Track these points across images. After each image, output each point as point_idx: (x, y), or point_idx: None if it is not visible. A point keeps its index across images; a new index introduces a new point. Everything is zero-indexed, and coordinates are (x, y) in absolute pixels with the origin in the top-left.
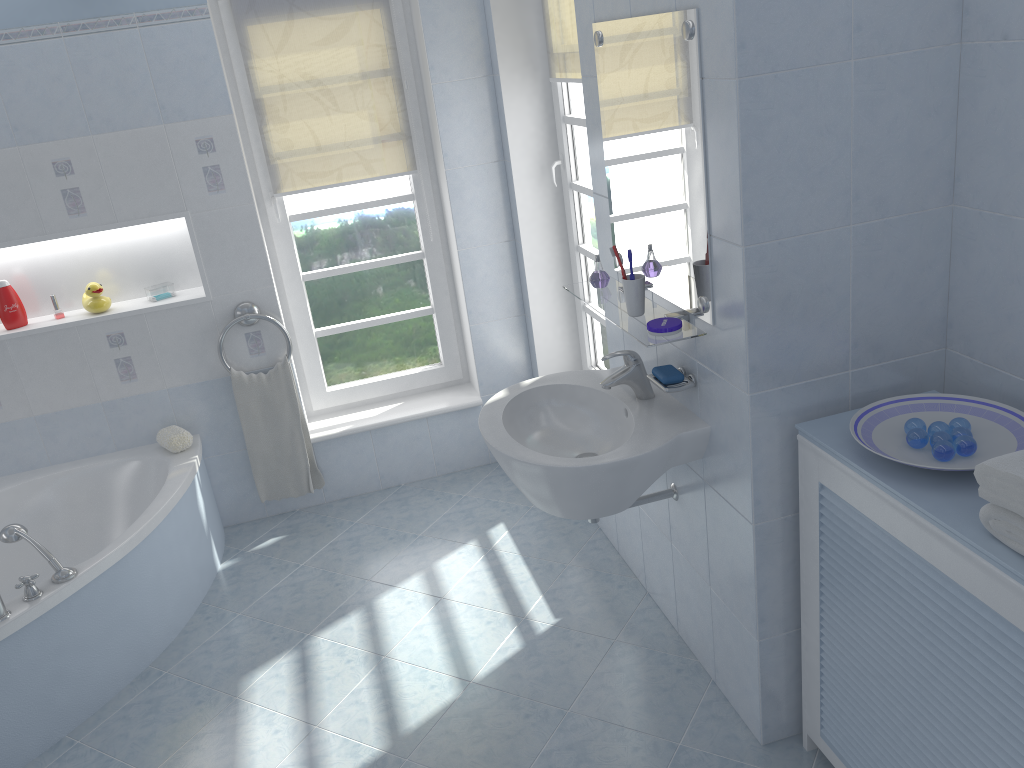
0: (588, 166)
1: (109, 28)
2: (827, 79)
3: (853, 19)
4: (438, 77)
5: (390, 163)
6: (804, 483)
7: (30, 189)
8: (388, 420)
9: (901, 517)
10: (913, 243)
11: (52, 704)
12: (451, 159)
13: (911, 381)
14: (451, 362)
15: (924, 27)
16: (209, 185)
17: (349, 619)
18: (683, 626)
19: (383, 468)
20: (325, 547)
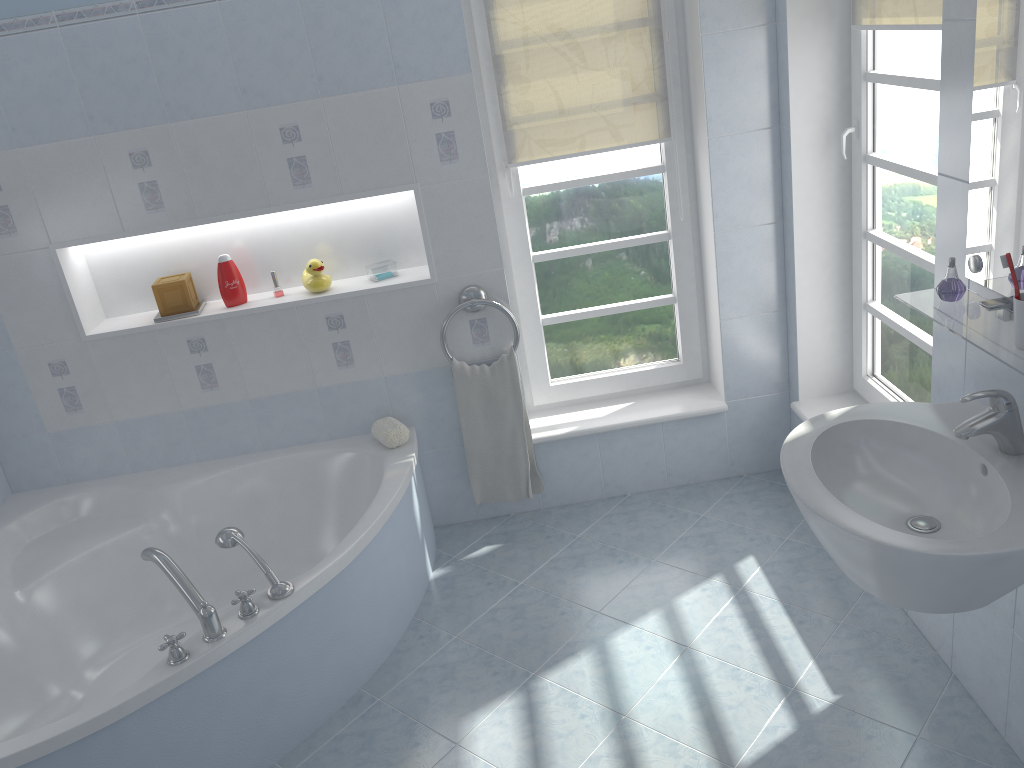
0: (898, 135)
1: None
2: None
3: None
4: (709, 26)
5: (640, 129)
6: None
7: (256, 157)
8: (619, 423)
9: None
10: None
11: (263, 730)
12: (716, 125)
13: None
14: (691, 359)
15: None
16: (441, 154)
17: (579, 660)
18: (1017, 735)
19: (608, 475)
20: (545, 564)
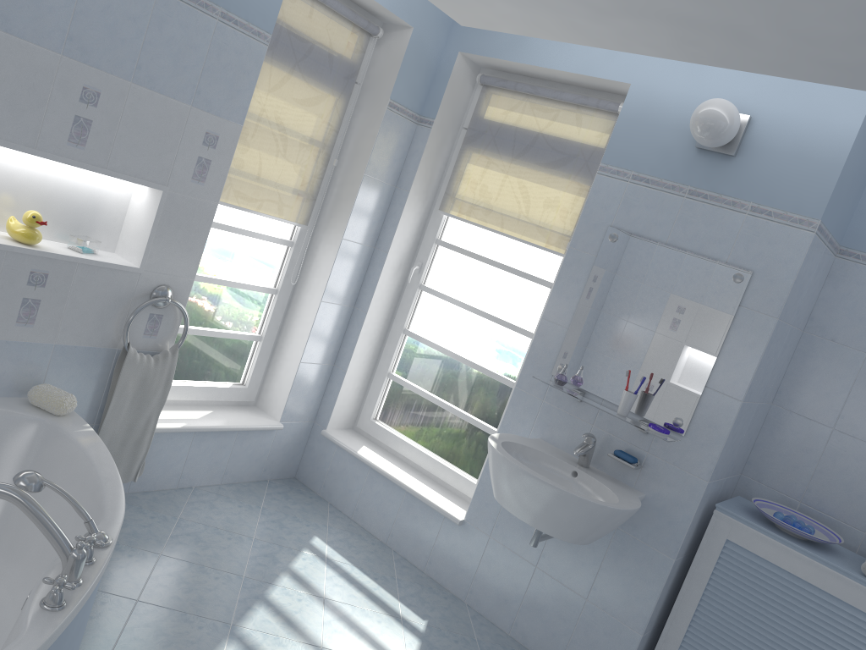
0: (458, 282)
1: (197, 6)
2: (785, 331)
3: (799, 307)
4: (370, 172)
5: (295, 212)
6: (709, 538)
7: (48, 99)
8: (216, 426)
9: (804, 564)
10: (760, 418)
11: None
12: (349, 232)
13: (730, 488)
14: (253, 385)
15: (803, 320)
16: (195, 173)
17: (258, 612)
18: (521, 629)
19: (187, 469)
20: (169, 539)
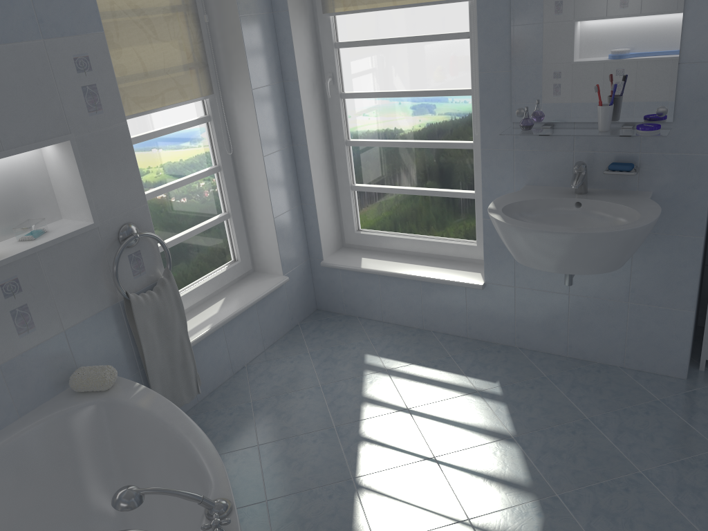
0: (375, 75)
1: None
2: None
3: None
4: (243, 10)
5: (196, 88)
6: None
7: None
8: (237, 310)
9: None
10: None
11: None
12: (255, 80)
13: None
14: (244, 257)
15: None
16: (88, 105)
17: (366, 453)
18: (577, 348)
19: (233, 355)
20: (256, 426)
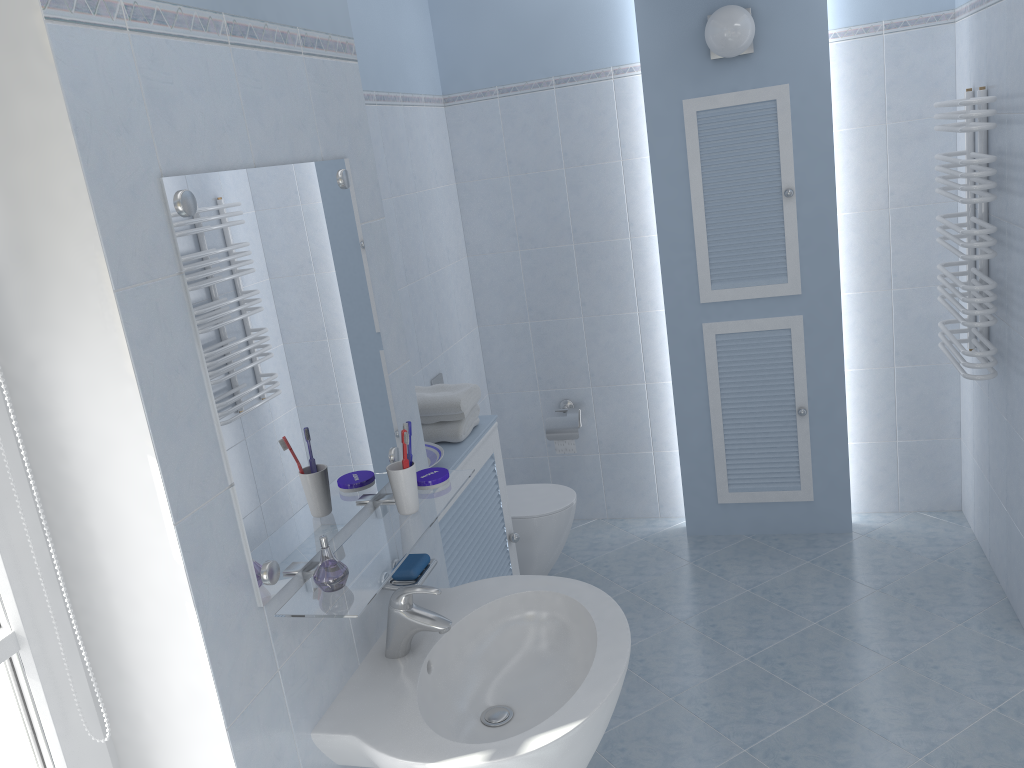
0: None
1: None
2: None
3: None
4: None
5: None
6: None
7: None
8: None
9: None
10: None
11: None
12: None
13: None
14: None
15: None
16: None
17: None
18: None
19: None
20: None
